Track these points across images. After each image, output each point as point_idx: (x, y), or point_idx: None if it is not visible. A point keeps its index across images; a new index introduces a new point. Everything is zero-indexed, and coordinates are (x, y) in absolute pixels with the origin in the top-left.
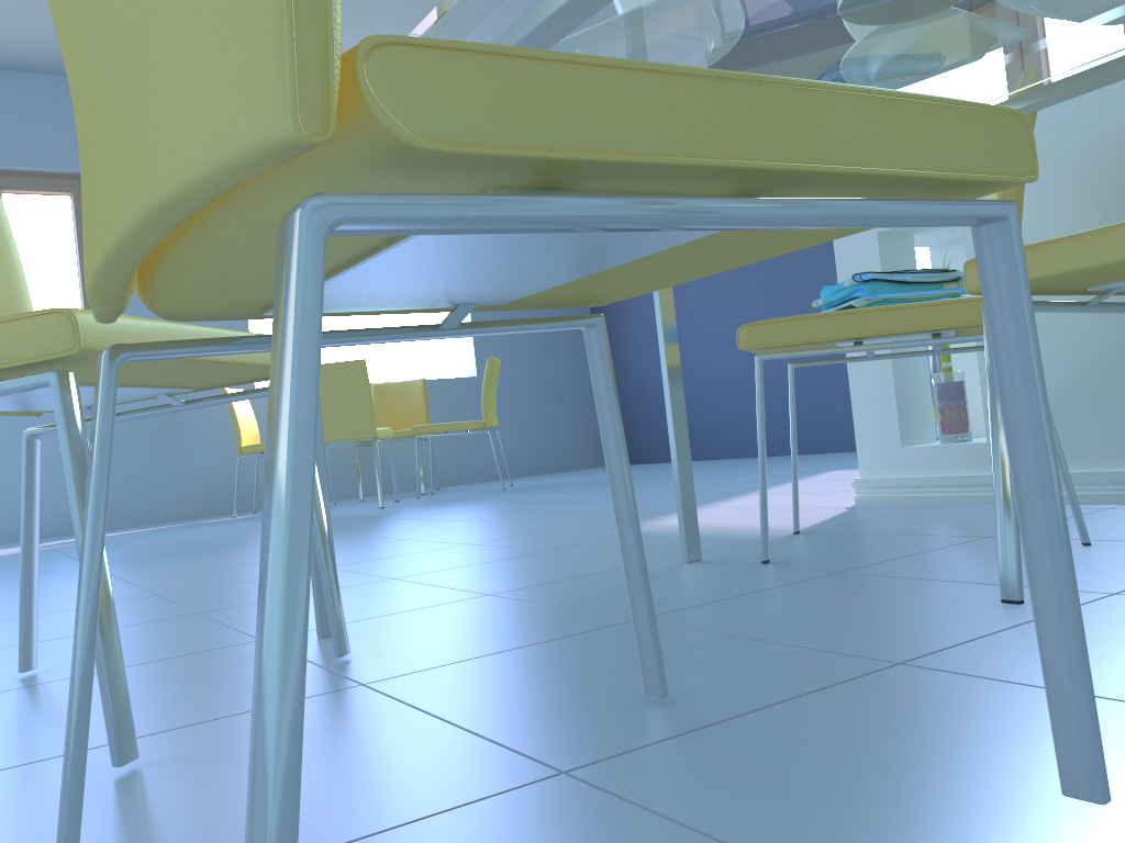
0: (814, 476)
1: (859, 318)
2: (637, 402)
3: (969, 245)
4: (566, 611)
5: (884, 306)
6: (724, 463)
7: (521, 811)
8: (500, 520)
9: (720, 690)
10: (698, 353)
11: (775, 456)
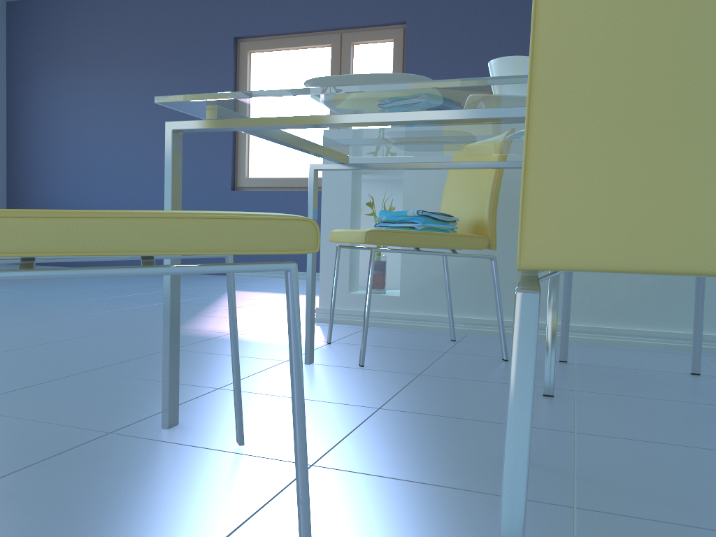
0: None
1: (427, 237)
2: None
3: (406, 191)
4: (316, 403)
5: (439, 233)
6: None
7: (607, 531)
8: (40, 315)
9: (534, 453)
10: (101, 195)
11: None
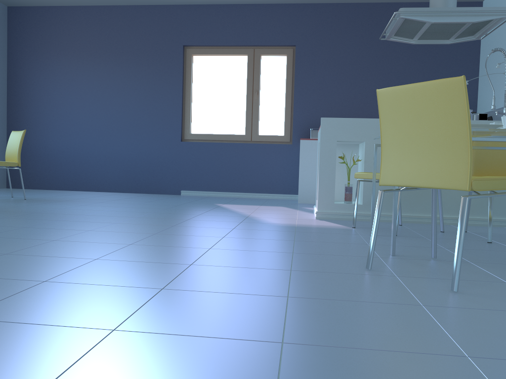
0: (224, 206)
1: None
2: (37, 158)
3: (366, 152)
4: (417, 247)
5: None
6: (112, 194)
7: None
8: (171, 218)
9: None
10: (84, 142)
11: (123, 192)
